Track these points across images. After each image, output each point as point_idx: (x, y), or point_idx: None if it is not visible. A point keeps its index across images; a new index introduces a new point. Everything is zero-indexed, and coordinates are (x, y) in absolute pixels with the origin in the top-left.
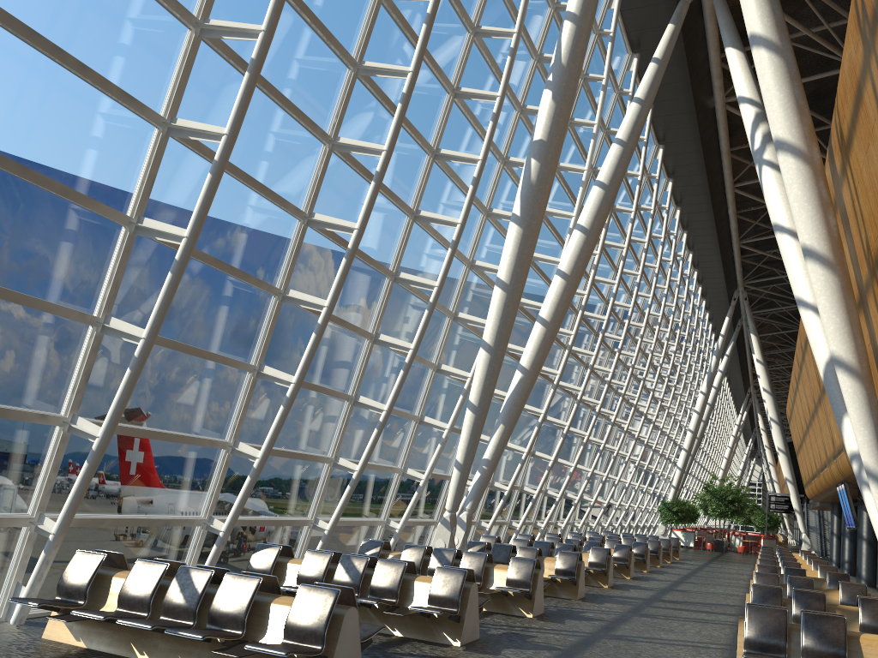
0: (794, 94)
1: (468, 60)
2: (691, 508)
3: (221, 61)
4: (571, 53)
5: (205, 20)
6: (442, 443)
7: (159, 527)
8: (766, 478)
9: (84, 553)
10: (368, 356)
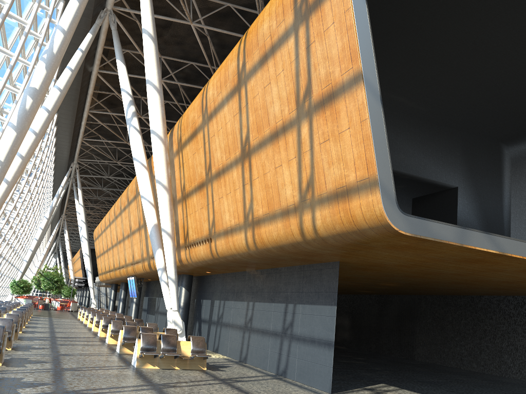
0: (162, 112)
1: None
2: (30, 285)
3: None
4: (59, 48)
5: None
6: None
7: None
8: (58, 266)
9: None
10: None
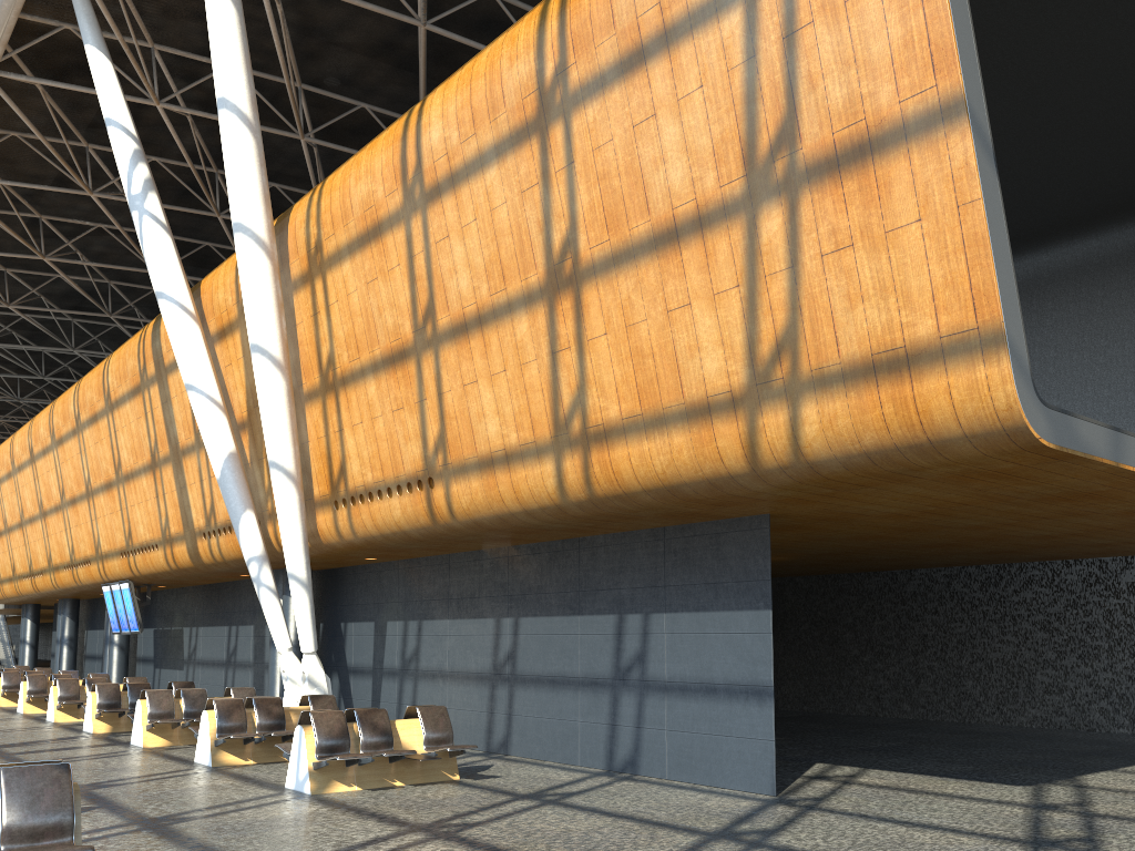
0: (263, 181)
1: None
2: None
3: None
4: None
5: None
6: None
7: None
8: None
9: None
10: None
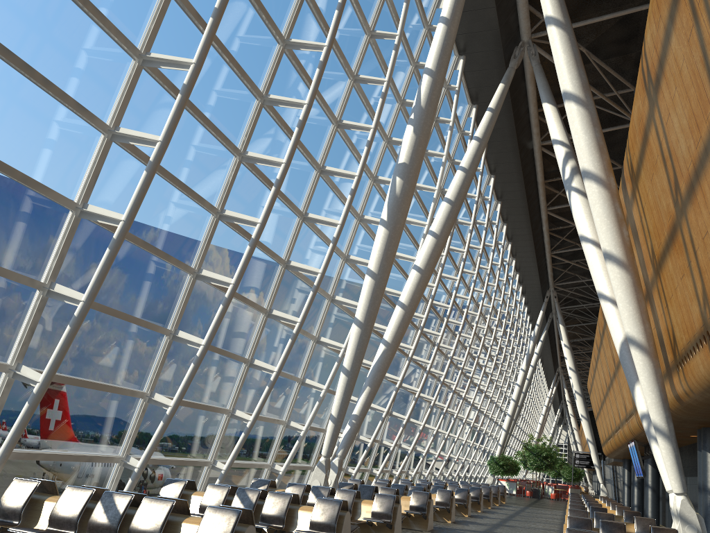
0: (596, 137)
1: (349, 100)
2: (514, 462)
3: (157, 86)
4: (428, 98)
5: (147, 53)
6: (320, 400)
7: (83, 462)
8: (570, 441)
9: (20, 480)
10: (262, 327)
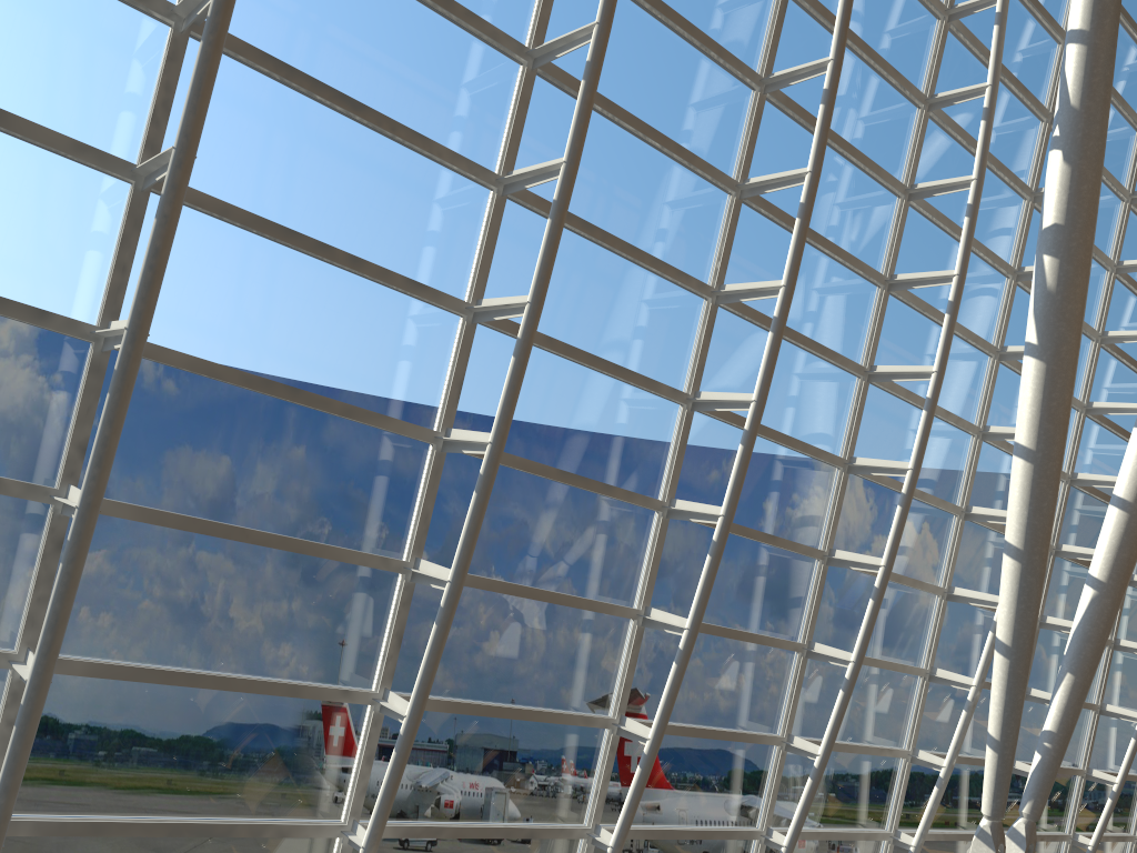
0: None
1: (925, 145)
2: None
3: (539, 219)
4: (1085, 87)
5: (507, 173)
6: (968, 708)
7: (523, 839)
8: None
9: None
10: (821, 584)
